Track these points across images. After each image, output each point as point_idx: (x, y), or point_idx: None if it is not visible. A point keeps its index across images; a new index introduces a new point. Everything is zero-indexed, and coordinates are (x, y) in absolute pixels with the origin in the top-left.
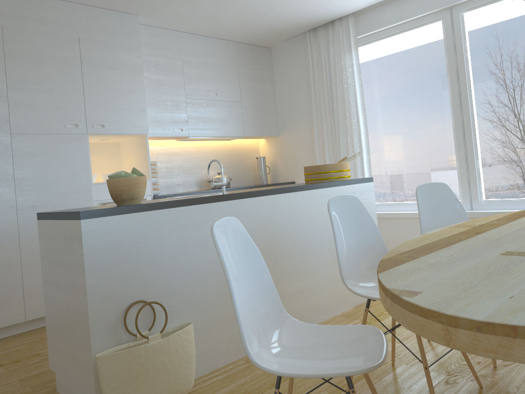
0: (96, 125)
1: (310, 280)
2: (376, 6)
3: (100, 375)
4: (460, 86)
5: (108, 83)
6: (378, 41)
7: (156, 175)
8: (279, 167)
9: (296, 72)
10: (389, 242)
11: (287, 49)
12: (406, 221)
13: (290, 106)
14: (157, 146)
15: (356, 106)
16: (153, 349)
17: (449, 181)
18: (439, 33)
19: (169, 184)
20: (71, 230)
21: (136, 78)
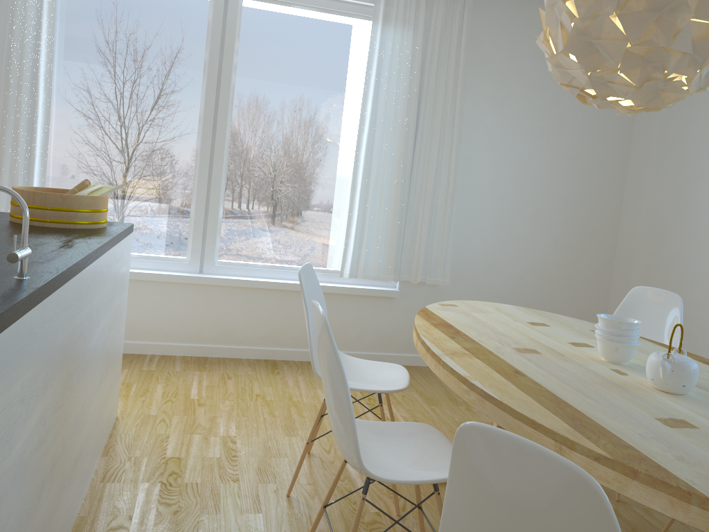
0: None
1: (84, 432)
2: None
3: None
4: (220, 99)
5: None
6: None
7: None
8: None
9: None
10: None
11: None
12: None
13: None
14: None
15: (34, 72)
16: None
17: (175, 228)
18: (202, 9)
19: None
20: None
21: None
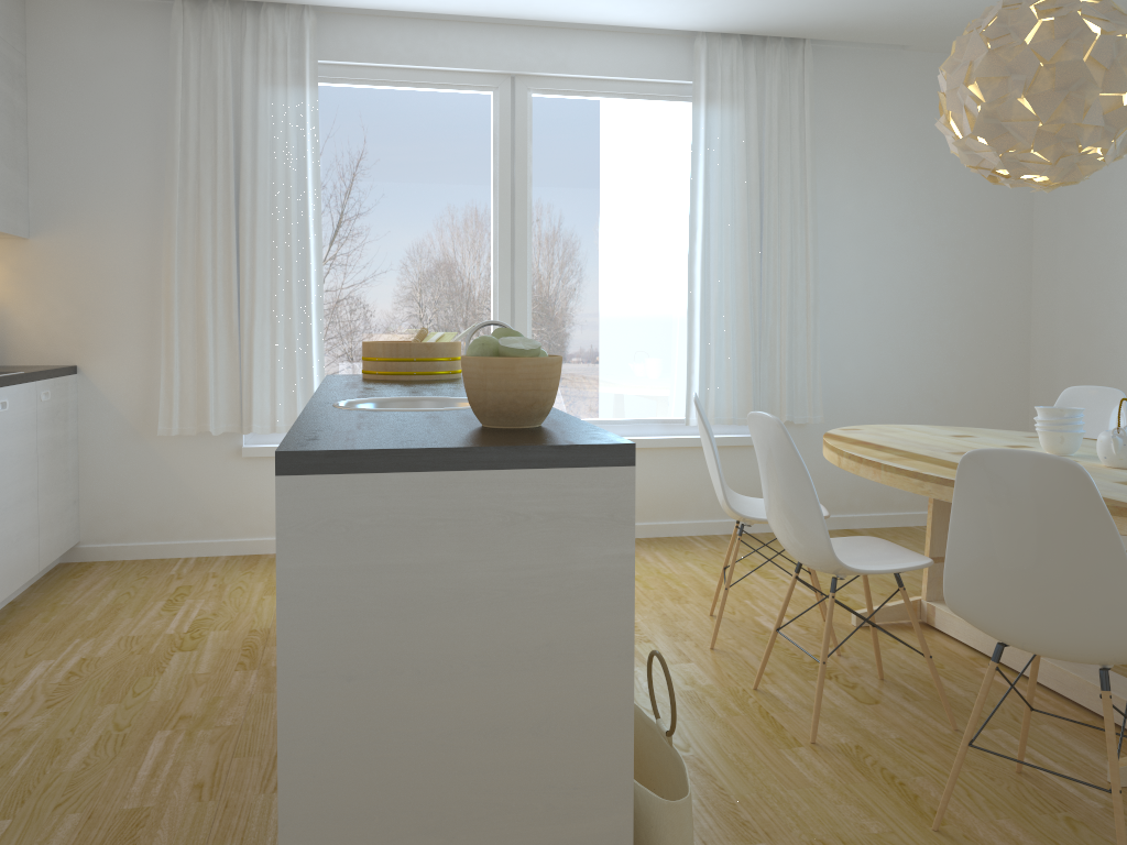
0: None
1: None
2: (370, 13)
3: (685, 843)
4: (516, 219)
5: None
6: (356, 85)
7: None
8: (20, 324)
9: (116, 84)
10: None
11: (91, 16)
12: None
13: (86, 169)
14: None
15: (300, 211)
16: (673, 757)
17: None
18: (484, 112)
19: None
20: (567, 495)
21: None
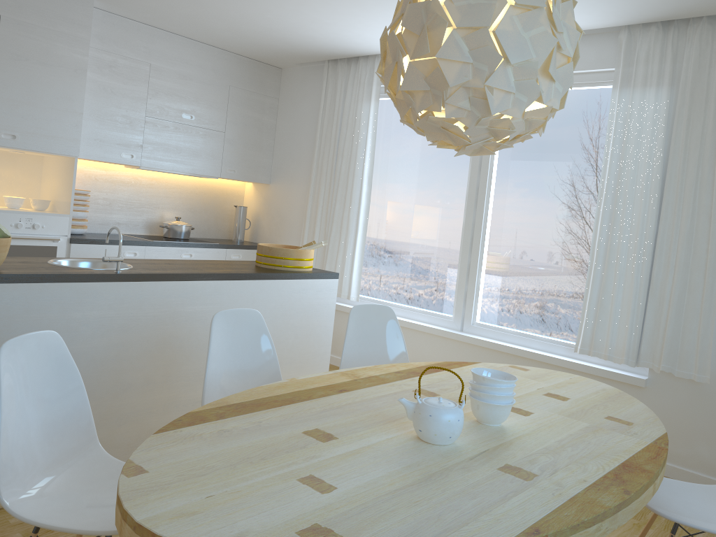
0: (5, 134)
1: None
2: None
3: None
4: (480, 179)
5: (32, 82)
6: None
7: (85, 208)
8: (263, 224)
9: (305, 108)
10: None
11: (300, 76)
12: None
13: (290, 151)
14: (97, 169)
15: (363, 172)
16: None
17: (446, 290)
18: None
19: (106, 221)
20: None
21: (75, 81)
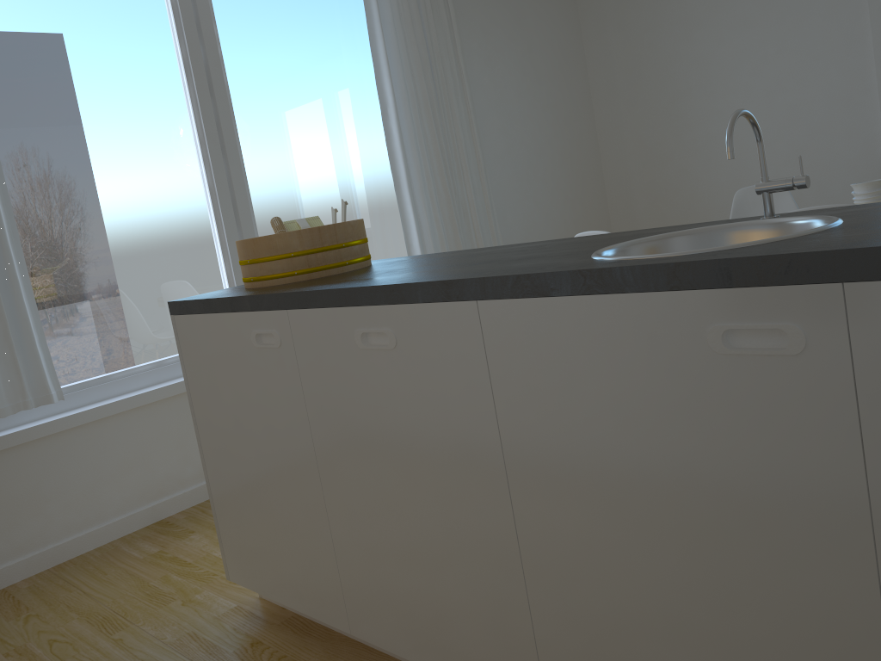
0: None
1: None
2: None
3: None
4: (218, 108)
5: None
6: None
7: None
8: None
9: None
10: (106, 485)
11: None
12: (146, 414)
13: None
14: None
15: None
16: None
17: None
18: None
19: None
20: None
21: None
